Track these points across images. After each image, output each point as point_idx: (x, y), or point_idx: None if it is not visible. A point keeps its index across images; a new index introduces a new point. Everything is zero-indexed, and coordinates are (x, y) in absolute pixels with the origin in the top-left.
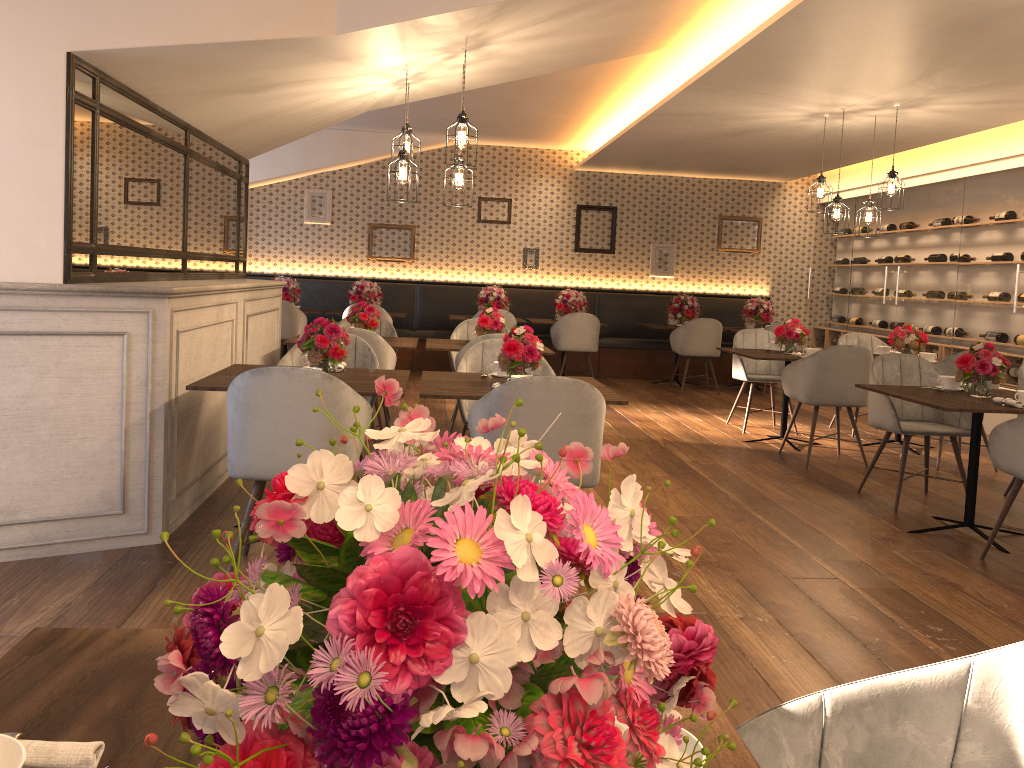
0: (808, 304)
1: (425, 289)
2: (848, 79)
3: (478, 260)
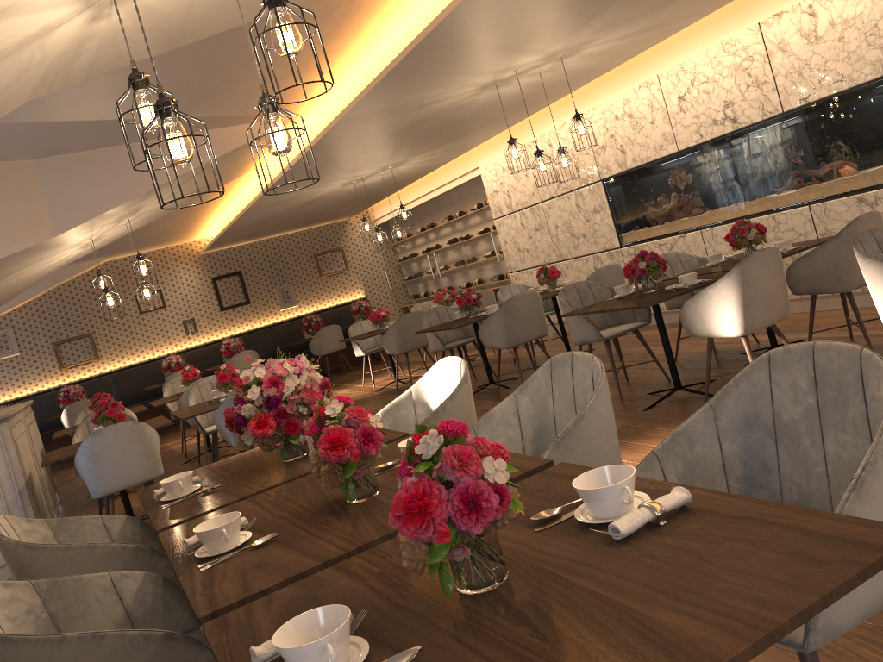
0: (392, 293)
1: (116, 376)
2: (356, 164)
3: (150, 341)
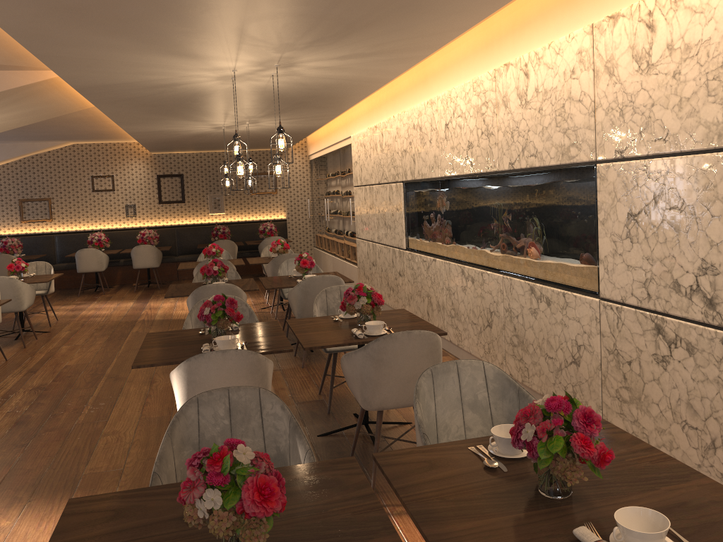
0: (311, 221)
1: (61, 237)
2: (192, 117)
3: (96, 215)
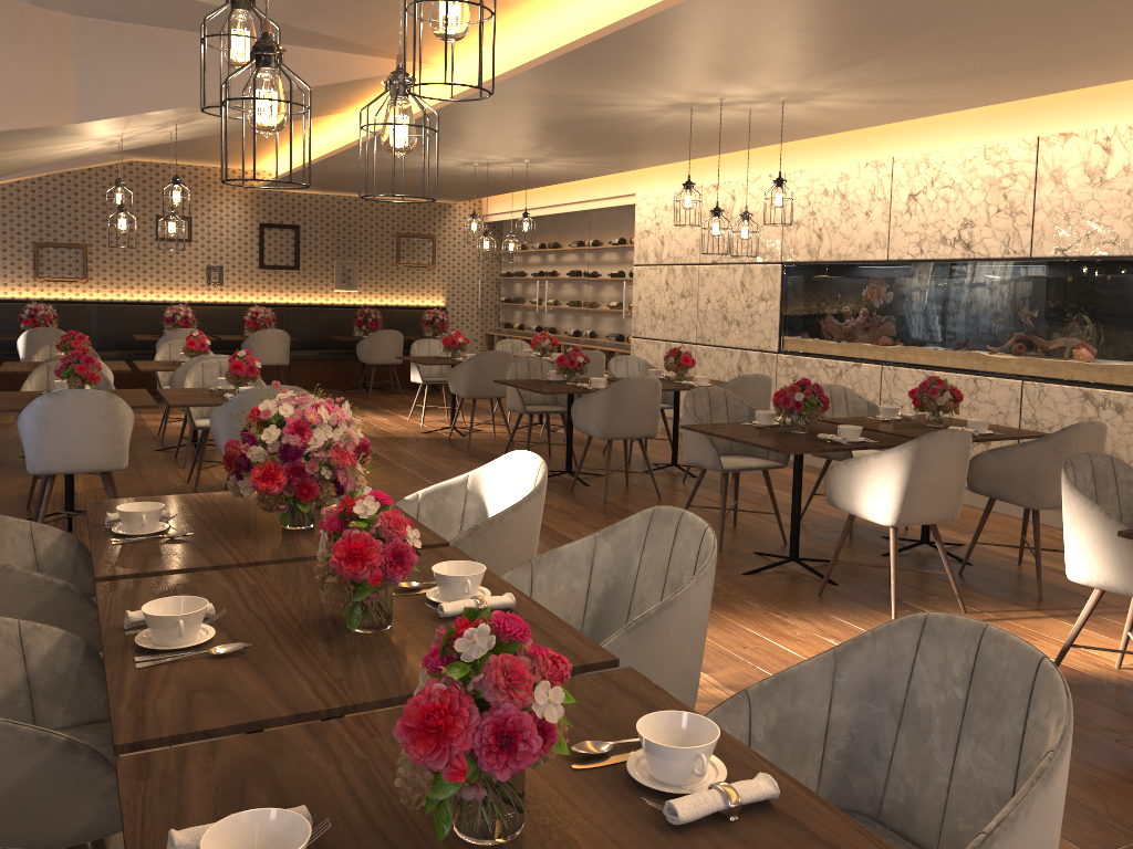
0: (480, 312)
1: (103, 309)
2: (485, 146)
3: (159, 278)
